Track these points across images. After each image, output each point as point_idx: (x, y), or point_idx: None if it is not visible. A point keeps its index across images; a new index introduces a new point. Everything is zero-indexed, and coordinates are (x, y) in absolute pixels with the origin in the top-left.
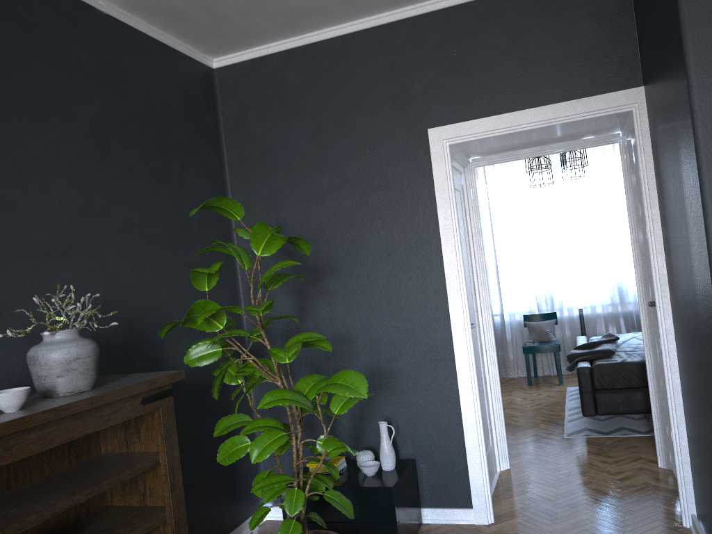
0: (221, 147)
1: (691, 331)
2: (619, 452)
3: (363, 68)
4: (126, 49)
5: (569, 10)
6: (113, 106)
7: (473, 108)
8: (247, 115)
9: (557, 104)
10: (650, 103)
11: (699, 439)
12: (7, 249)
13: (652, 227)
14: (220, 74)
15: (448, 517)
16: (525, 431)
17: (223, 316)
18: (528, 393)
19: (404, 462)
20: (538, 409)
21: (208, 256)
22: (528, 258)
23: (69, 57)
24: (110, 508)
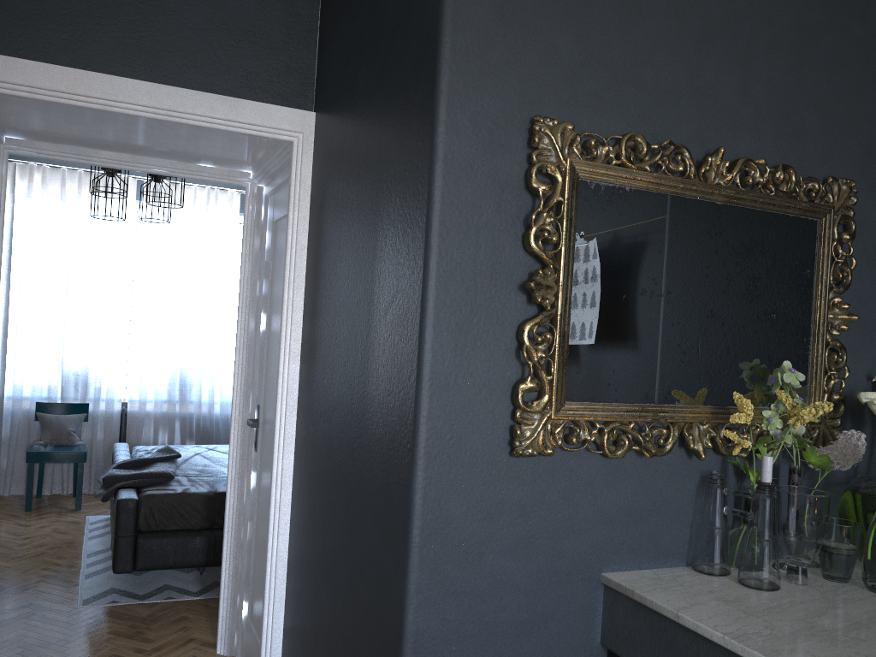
0: None
1: (337, 487)
2: (161, 630)
3: None
4: None
5: None
6: None
7: (36, 40)
8: None
9: (188, 91)
10: (325, 138)
11: (314, 646)
12: None
13: (291, 319)
14: None
15: None
16: (12, 598)
17: None
18: (25, 524)
19: None
20: (38, 555)
21: None
22: (61, 319)
23: None
24: None
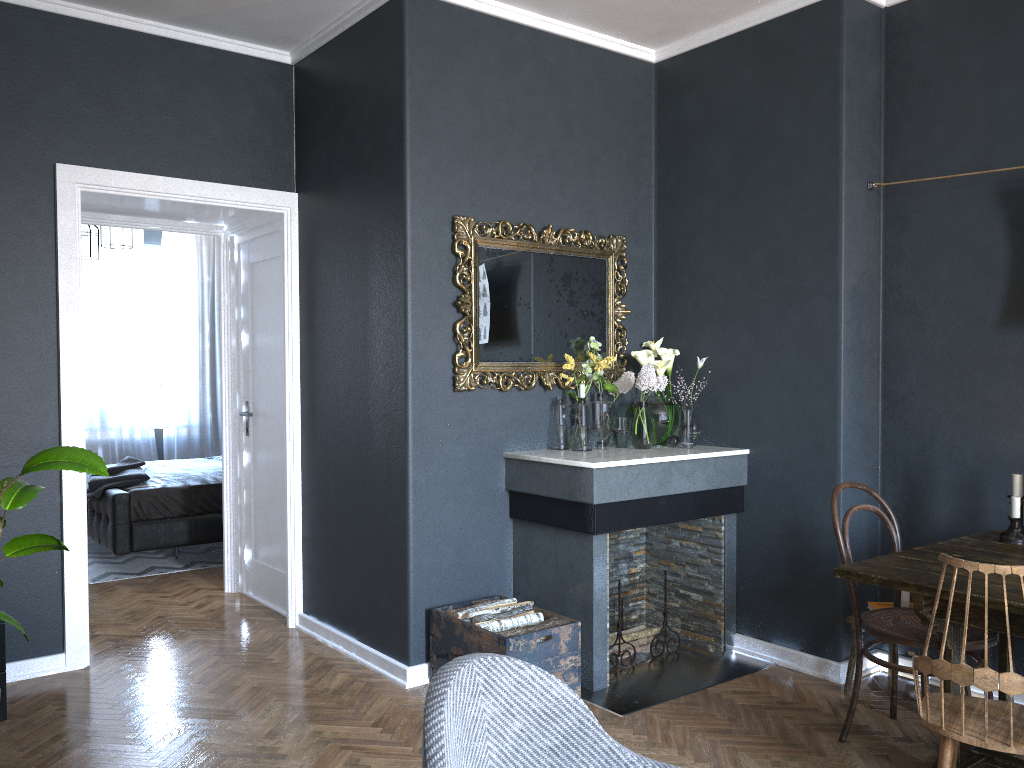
0: None
1: (347, 428)
2: (171, 587)
3: None
4: None
5: (236, 89)
6: None
7: (117, 156)
8: None
9: (216, 184)
10: (310, 213)
11: (336, 530)
12: None
13: (291, 332)
14: None
15: (28, 671)
16: None
17: None
18: None
19: None
20: None
21: None
22: None
23: None
24: None
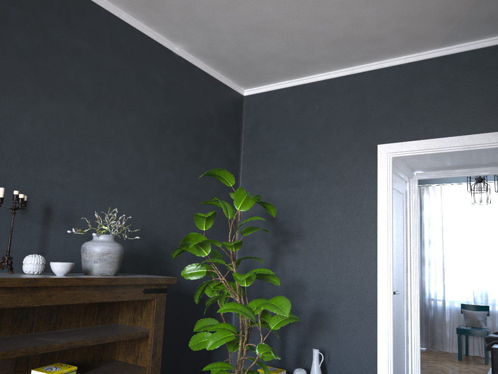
0: (240, 145)
1: None
2: None
3: (339, 101)
4: (187, 77)
5: (492, 69)
6: (172, 109)
7: (412, 133)
8: (260, 126)
9: (476, 135)
10: None
11: None
12: (87, 183)
13: None
14: (247, 99)
15: None
16: None
17: (209, 247)
18: (456, 365)
19: None
20: None
21: (218, 213)
22: (469, 260)
23: (150, 77)
24: (116, 361)
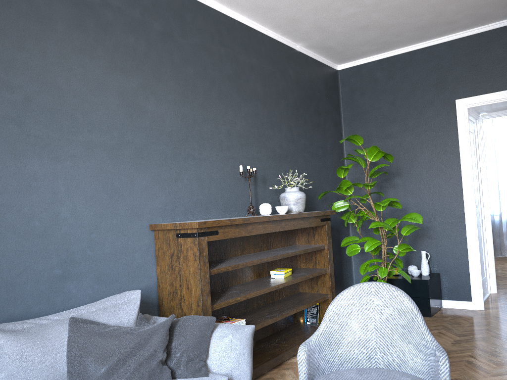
0: (340, 110)
1: None
2: None
3: (420, 68)
4: (305, 66)
5: None
6: (300, 93)
7: (482, 88)
8: (355, 94)
9: None
10: None
11: None
12: (268, 155)
13: None
14: (341, 73)
15: (457, 305)
16: None
17: (352, 188)
18: None
19: (433, 273)
20: None
21: (333, 165)
22: None
23: (287, 73)
24: (300, 268)
